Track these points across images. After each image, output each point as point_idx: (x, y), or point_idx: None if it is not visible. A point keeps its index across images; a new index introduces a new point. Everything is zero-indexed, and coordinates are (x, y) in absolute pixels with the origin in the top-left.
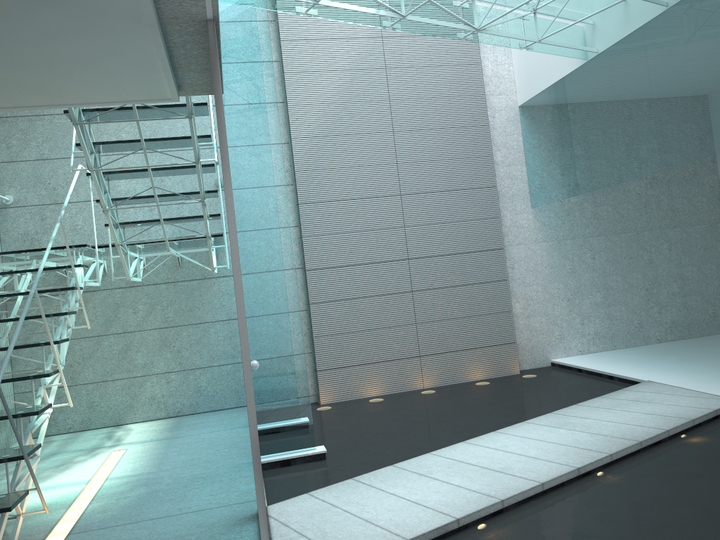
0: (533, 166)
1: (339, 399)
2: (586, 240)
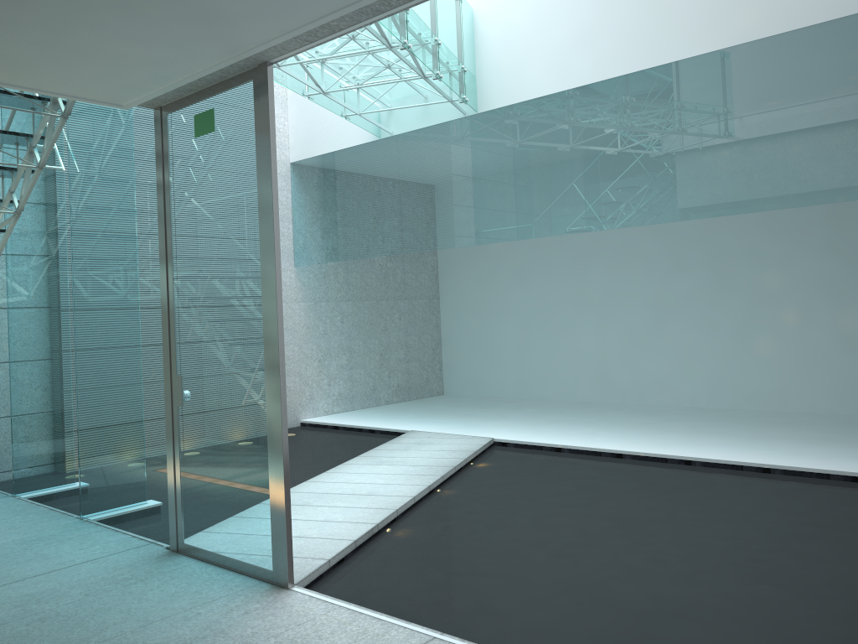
0: (302, 225)
1: None
2: (338, 304)
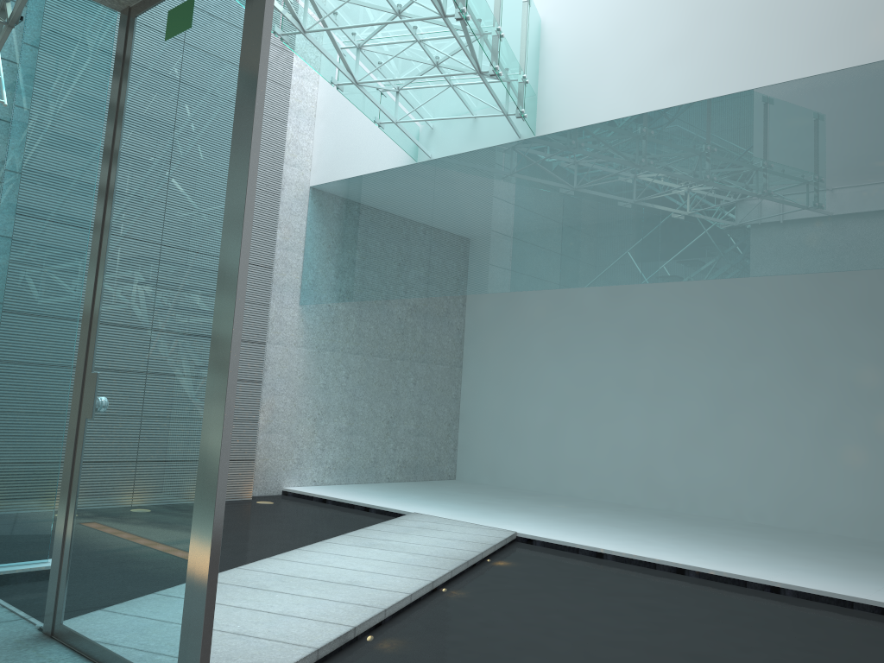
0: (314, 257)
1: None
2: (345, 356)
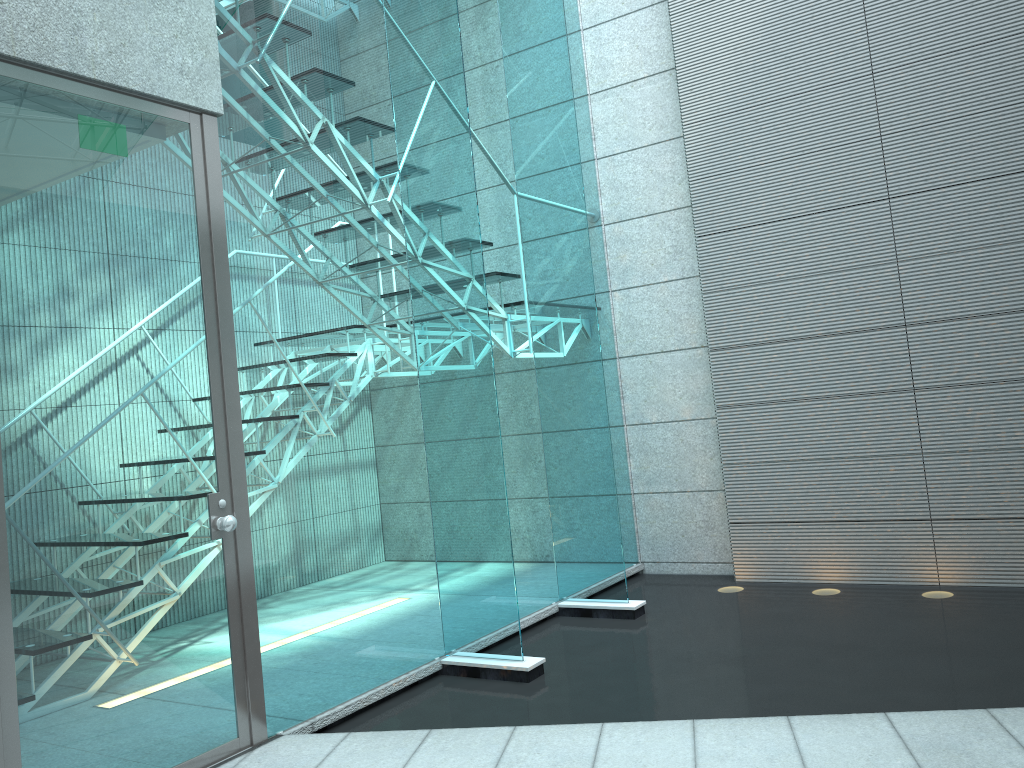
0: None
1: (768, 577)
2: None
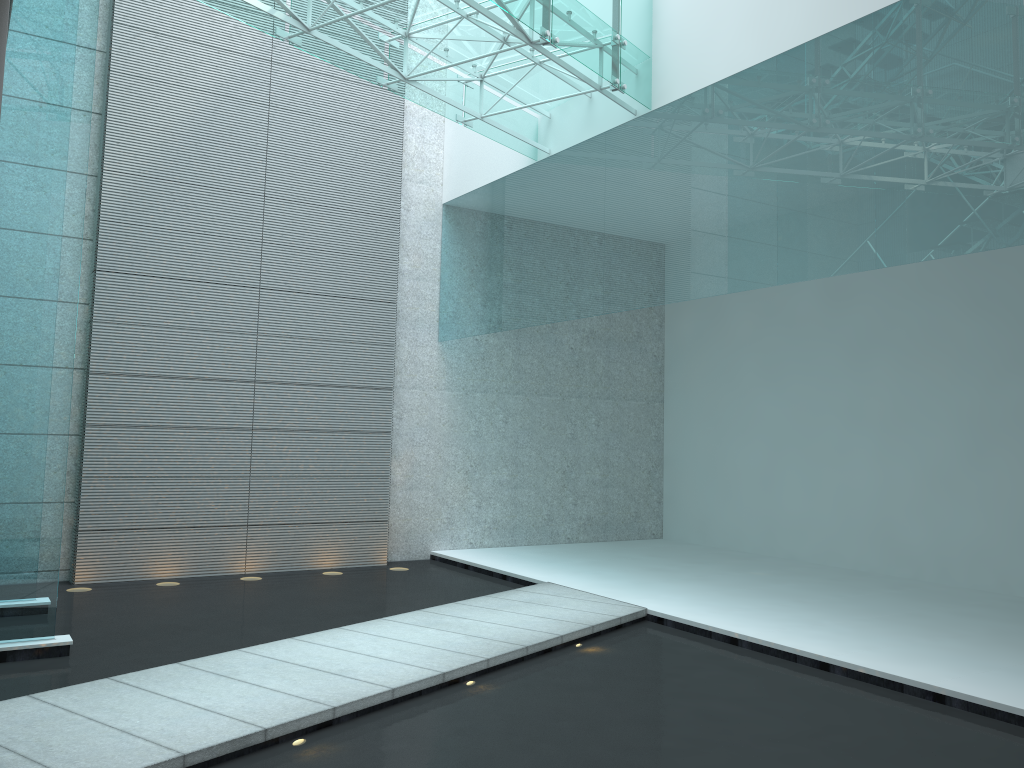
0: (449, 286)
1: (108, 578)
2: (501, 397)
